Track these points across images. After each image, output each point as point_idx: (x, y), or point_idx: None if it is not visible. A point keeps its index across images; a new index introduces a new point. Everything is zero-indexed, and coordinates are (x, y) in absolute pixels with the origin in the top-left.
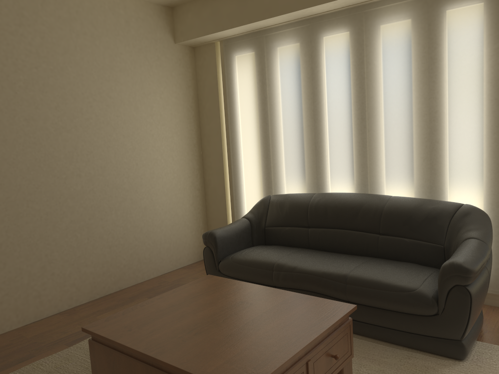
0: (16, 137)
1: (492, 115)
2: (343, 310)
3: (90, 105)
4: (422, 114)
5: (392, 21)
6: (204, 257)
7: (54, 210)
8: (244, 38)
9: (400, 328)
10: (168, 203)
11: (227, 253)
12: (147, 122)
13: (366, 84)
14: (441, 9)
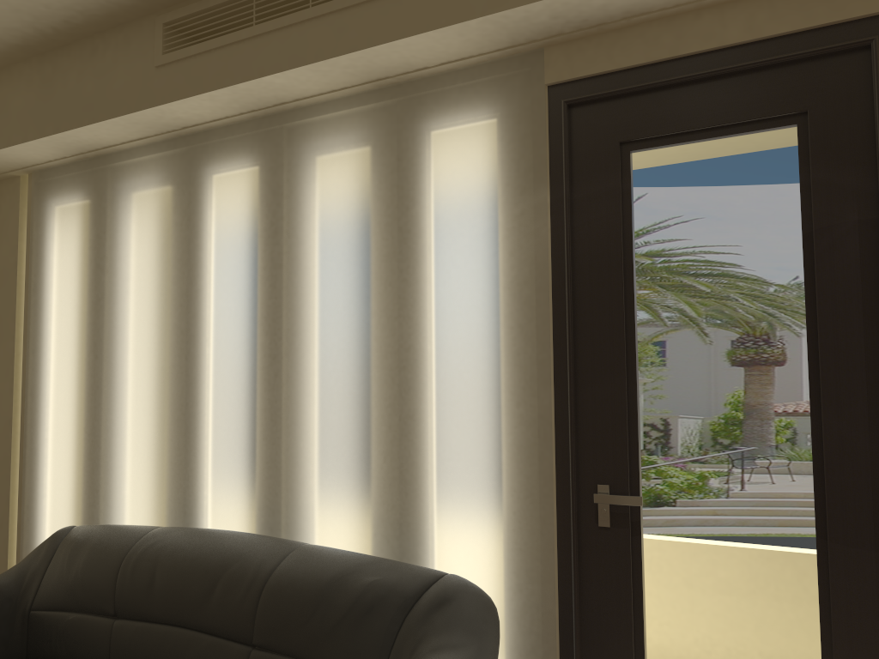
0: None
1: (514, 361)
2: None
3: None
4: (383, 351)
5: (331, 148)
6: None
7: None
8: (70, 169)
9: None
10: None
11: None
12: None
13: (282, 279)
14: (418, 128)
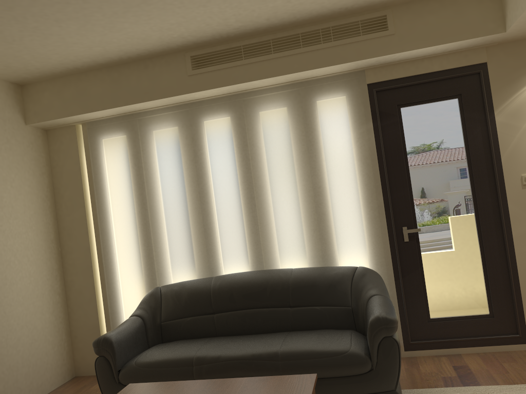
0: None
1: (366, 187)
2: (309, 381)
3: None
4: (307, 189)
5: (271, 108)
6: (97, 370)
7: None
8: (113, 120)
9: (339, 393)
10: (25, 314)
11: (126, 360)
12: None
13: (253, 165)
14: (313, 100)
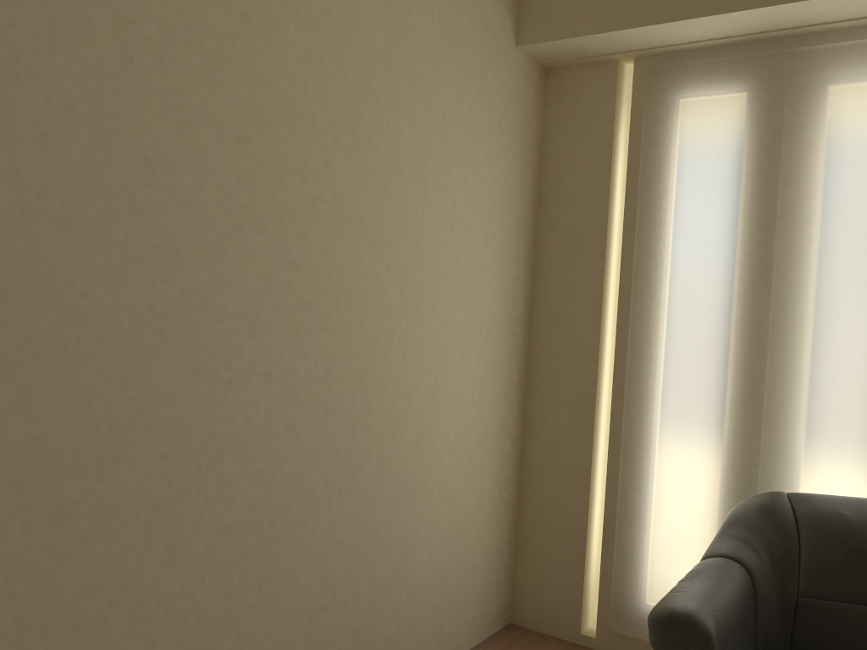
0: (103, 216)
1: None
2: None
3: (325, 159)
4: None
5: None
6: None
7: (179, 492)
8: (723, 52)
9: None
10: (453, 474)
11: None
12: (440, 241)
13: None
14: None
